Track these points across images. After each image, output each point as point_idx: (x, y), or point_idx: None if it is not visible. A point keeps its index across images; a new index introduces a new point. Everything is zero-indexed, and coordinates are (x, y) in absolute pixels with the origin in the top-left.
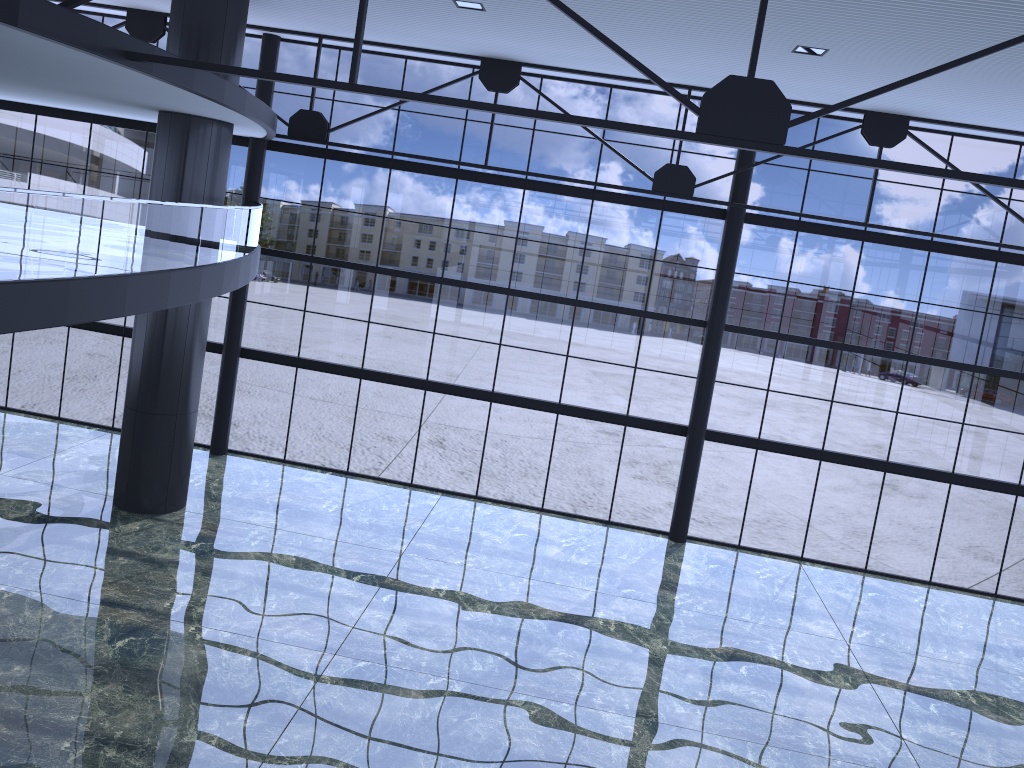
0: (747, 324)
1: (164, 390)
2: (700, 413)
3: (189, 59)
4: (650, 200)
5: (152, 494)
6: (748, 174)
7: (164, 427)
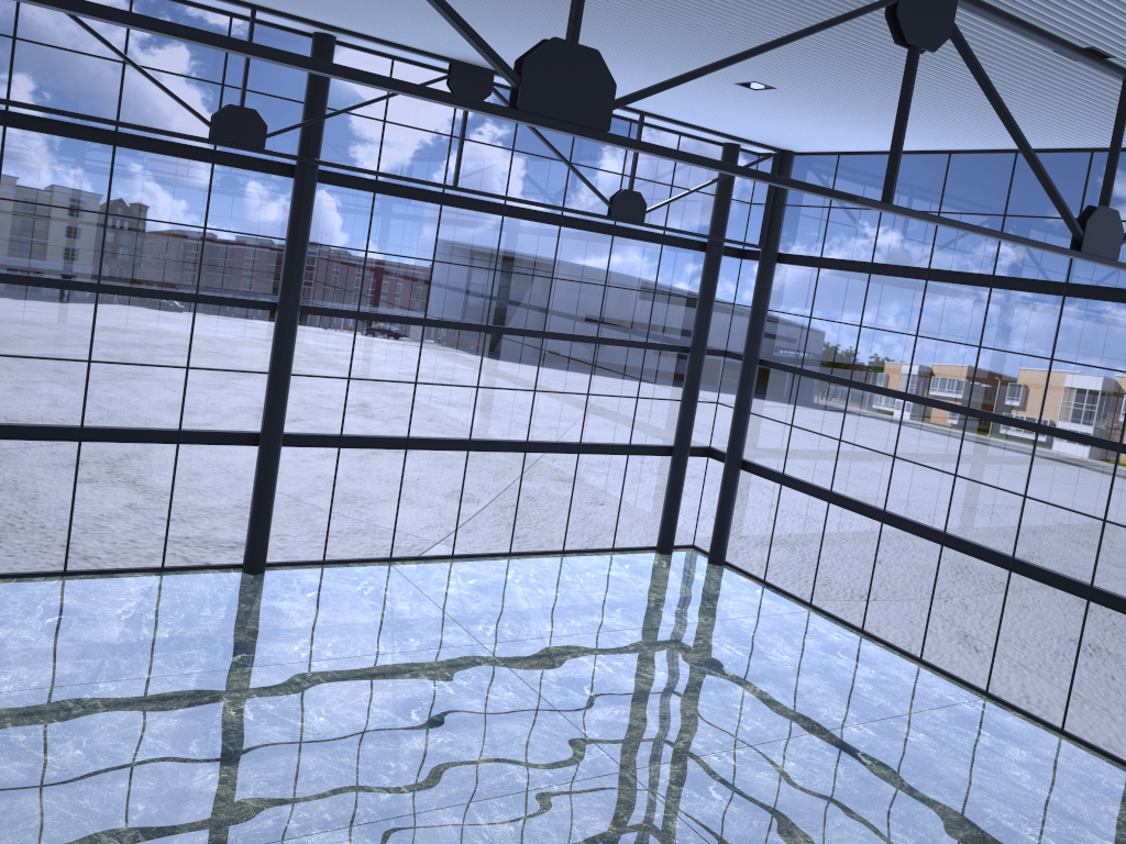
0: (180, 276)
1: None
2: (277, 416)
3: None
4: (196, 149)
5: None
6: (321, 123)
7: None
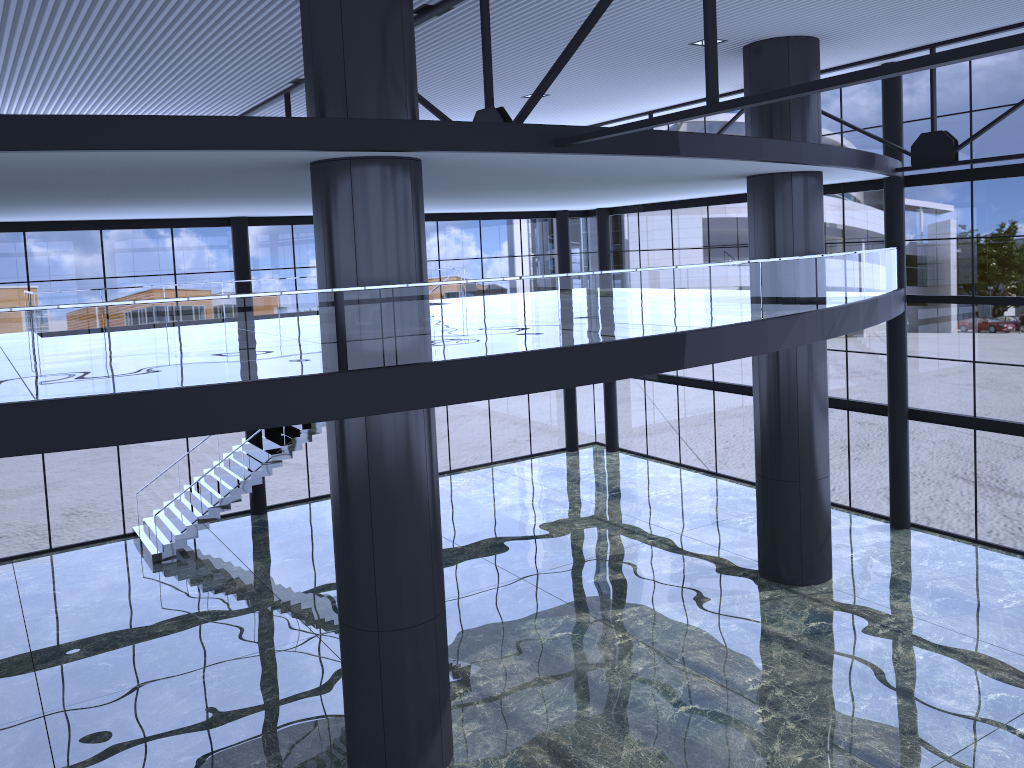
0: None
1: (782, 455)
2: None
3: (759, 120)
4: None
5: (786, 564)
6: None
7: (788, 494)
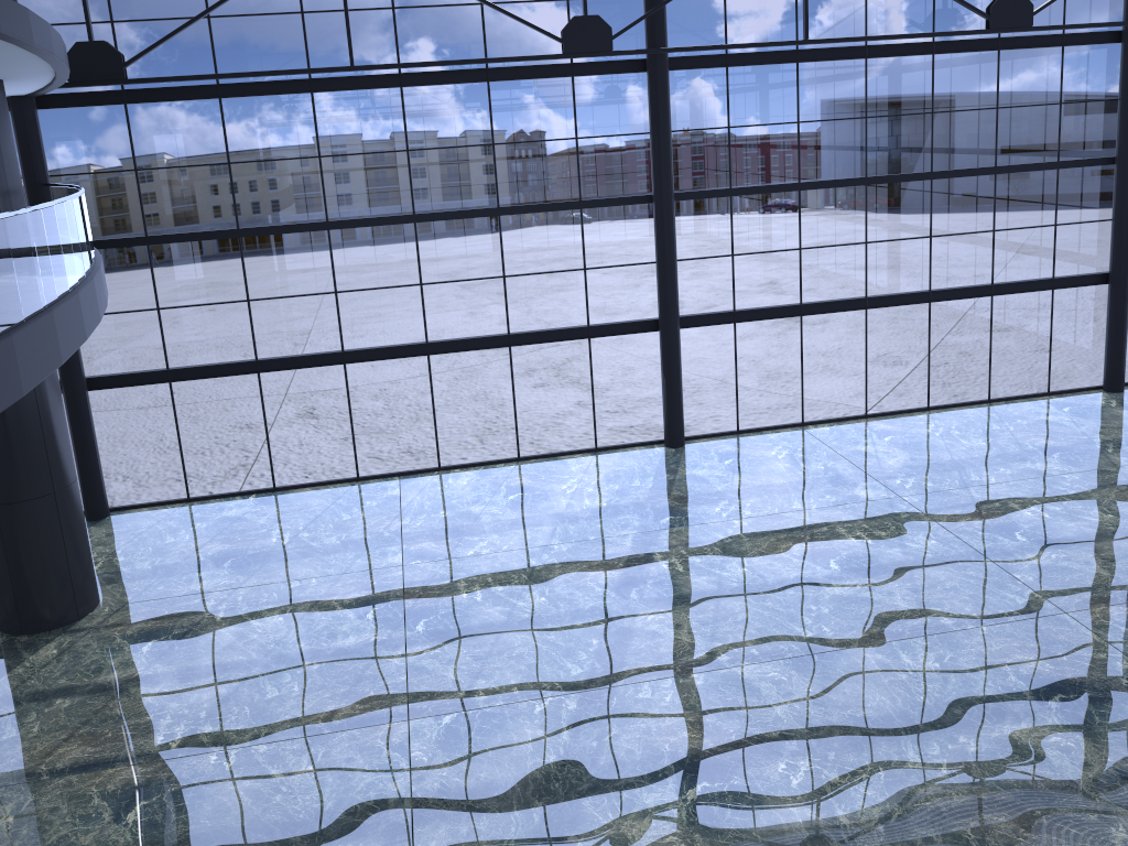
0: (589, 190)
1: (27, 466)
2: (670, 301)
3: None
4: (556, 67)
5: (55, 602)
6: (662, 11)
7: (43, 513)
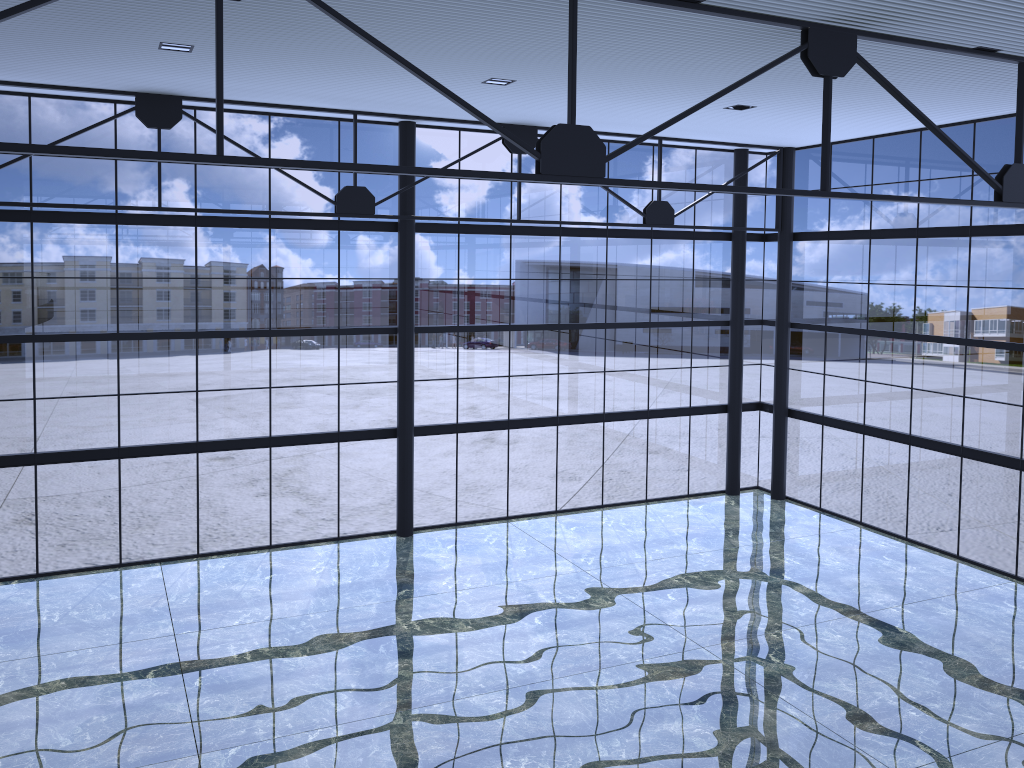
0: (310, 321)
1: None
2: (407, 413)
3: None
4: (326, 222)
5: None
6: (413, 188)
7: None
